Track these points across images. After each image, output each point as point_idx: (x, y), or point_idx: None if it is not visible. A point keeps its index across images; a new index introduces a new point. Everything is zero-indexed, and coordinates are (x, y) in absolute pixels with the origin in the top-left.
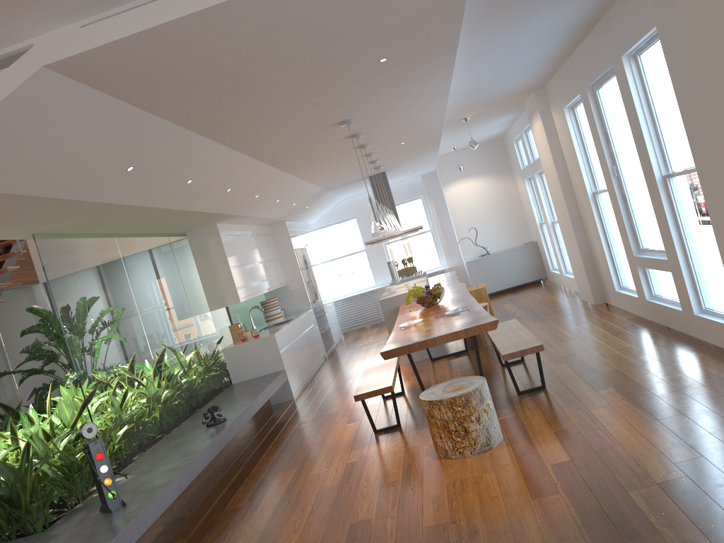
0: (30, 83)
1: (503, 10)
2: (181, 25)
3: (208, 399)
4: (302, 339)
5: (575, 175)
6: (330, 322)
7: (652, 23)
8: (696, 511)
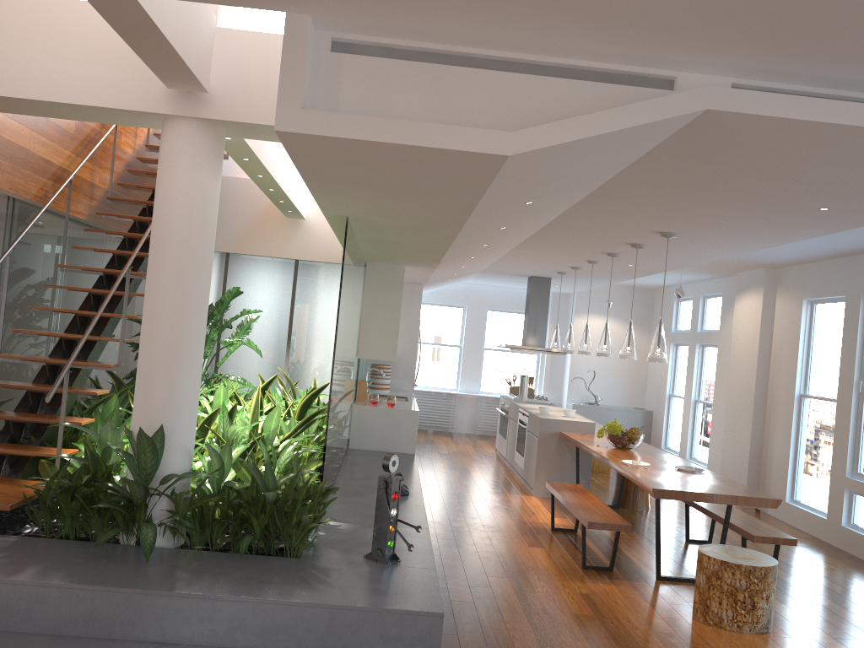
0: (679, 117)
1: None
2: (842, 130)
3: (342, 458)
4: None
5: (781, 368)
6: None
7: None
8: None
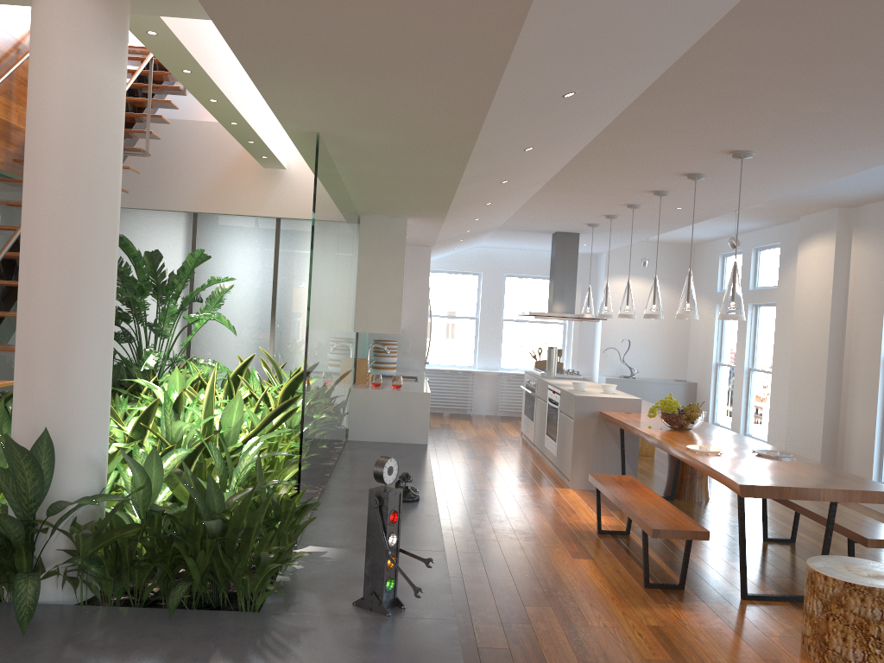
0: None
1: None
2: None
3: (338, 454)
4: None
5: (861, 327)
6: None
7: None
8: None
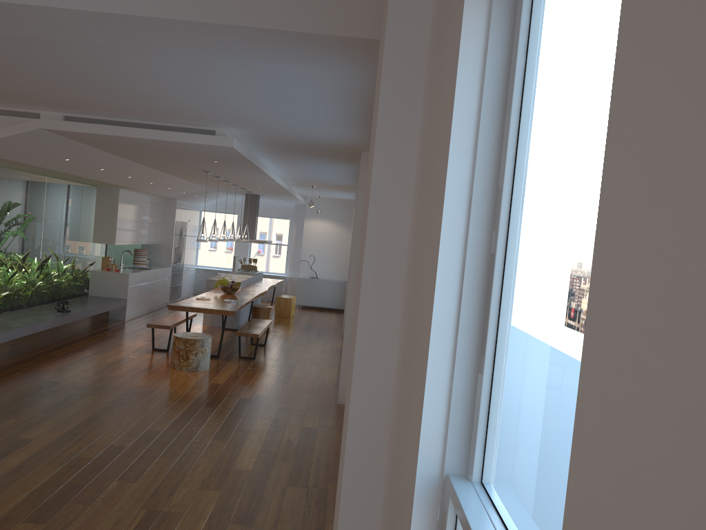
0: (32, 131)
1: (293, 158)
2: (104, 135)
3: (67, 298)
4: (152, 285)
5: None
6: (184, 282)
7: None
8: (238, 406)
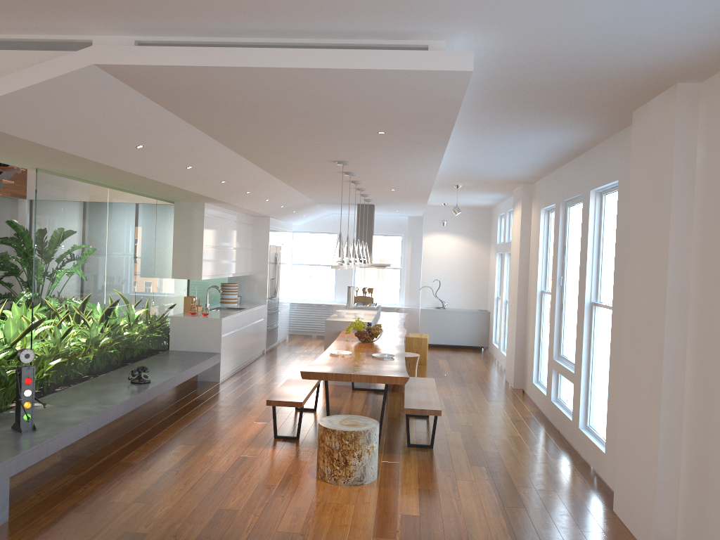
0: (79, 72)
1: (497, 123)
2: (214, 70)
3: (142, 357)
4: (247, 330)
5: (532, 270)
6: (280, 321)
7: (617, 176)
8: None
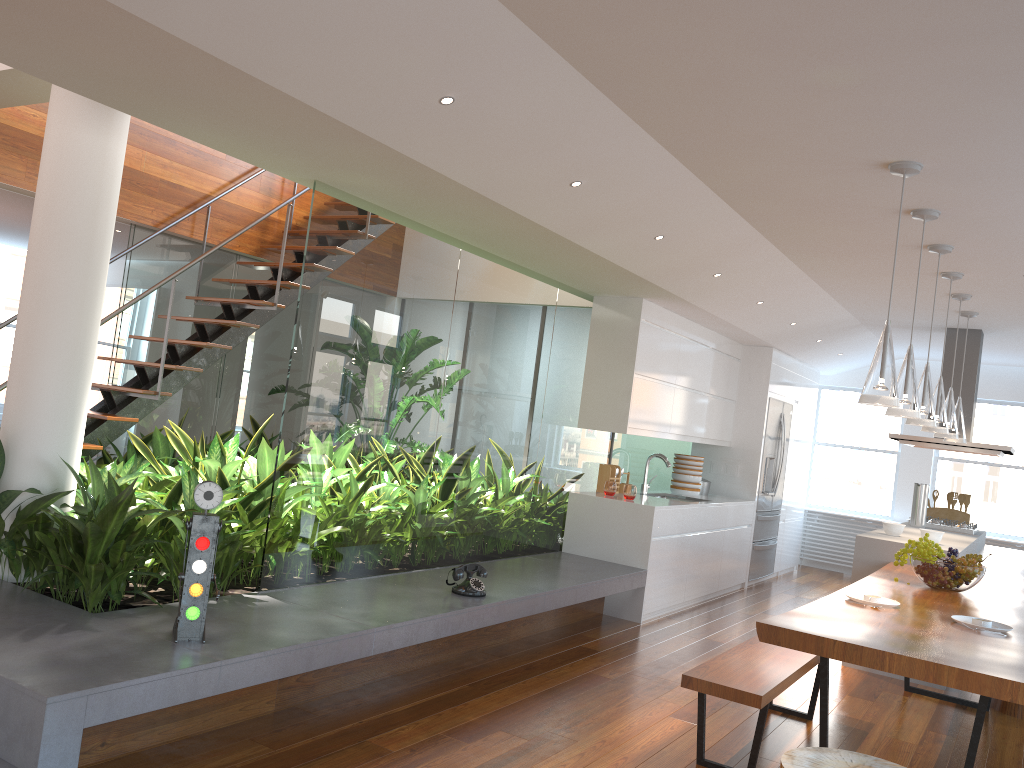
0: None
1: None
2: None
3: (505, 555)
4: (710, 539)
5: None
6: (781, 538)
7: None
8: None
